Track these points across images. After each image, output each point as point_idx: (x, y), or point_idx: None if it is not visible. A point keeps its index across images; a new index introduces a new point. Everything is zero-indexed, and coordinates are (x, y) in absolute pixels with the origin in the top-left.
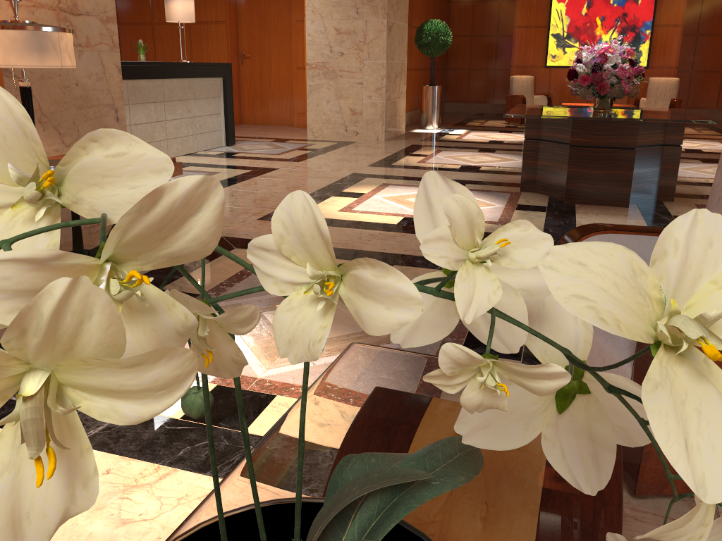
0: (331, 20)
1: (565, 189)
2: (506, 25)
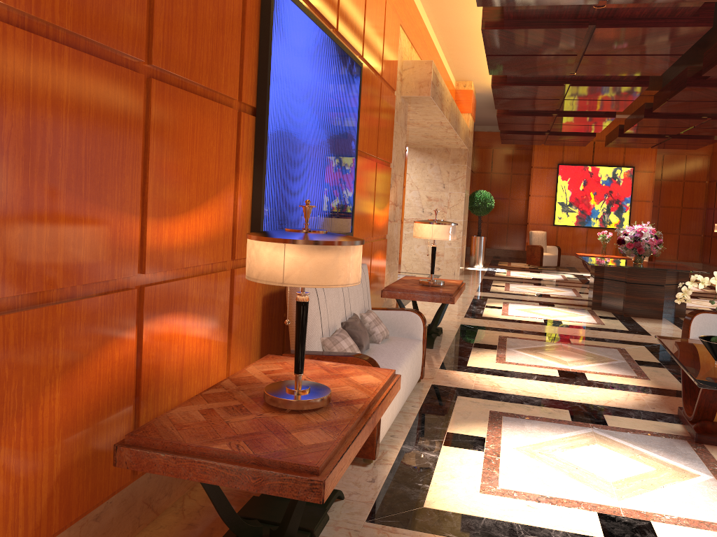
0: (424, 190)
1: (622, 308)
2: (516, 191)
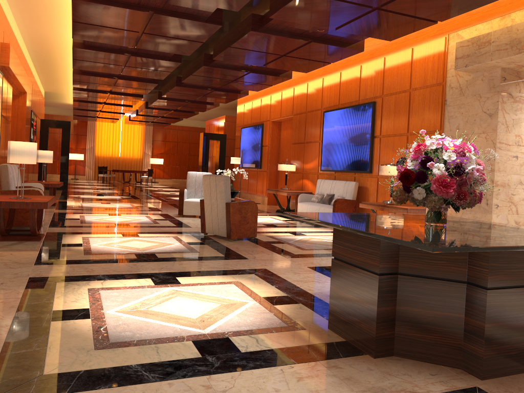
0: None
1: None
2: None
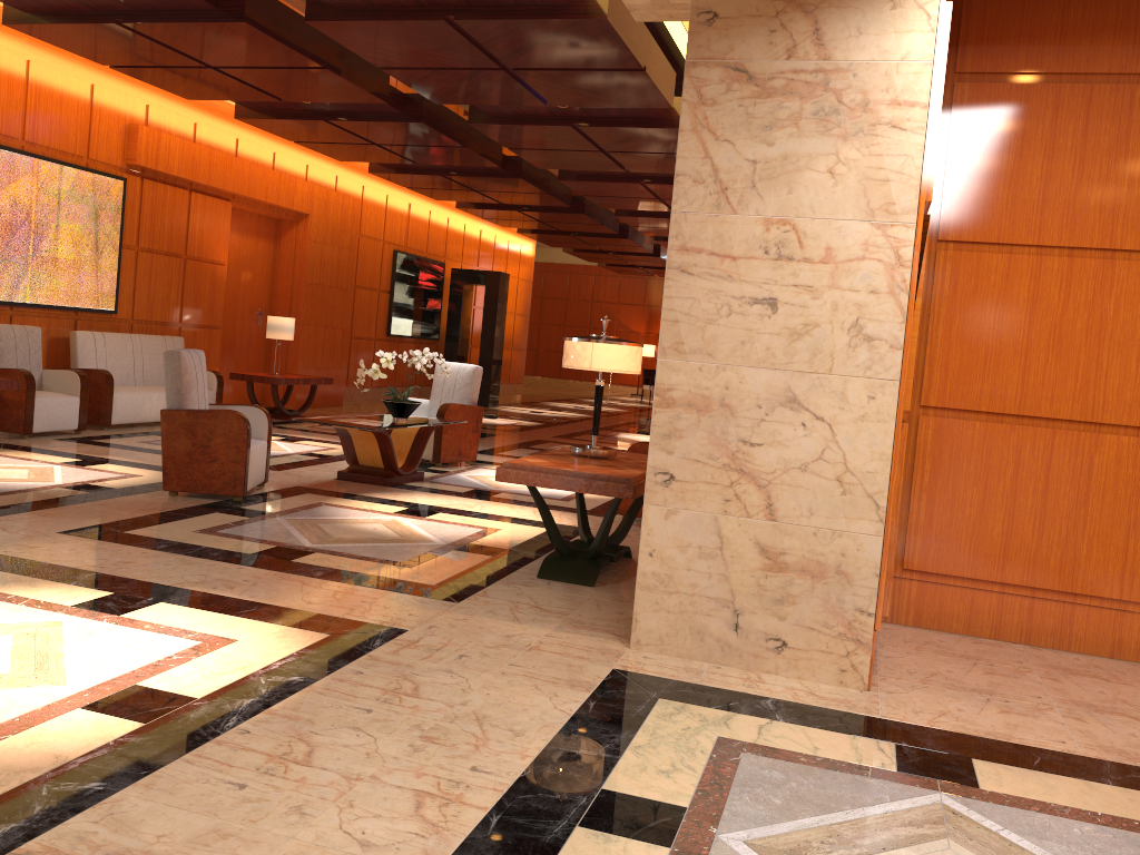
0: None
1: None
2: None
